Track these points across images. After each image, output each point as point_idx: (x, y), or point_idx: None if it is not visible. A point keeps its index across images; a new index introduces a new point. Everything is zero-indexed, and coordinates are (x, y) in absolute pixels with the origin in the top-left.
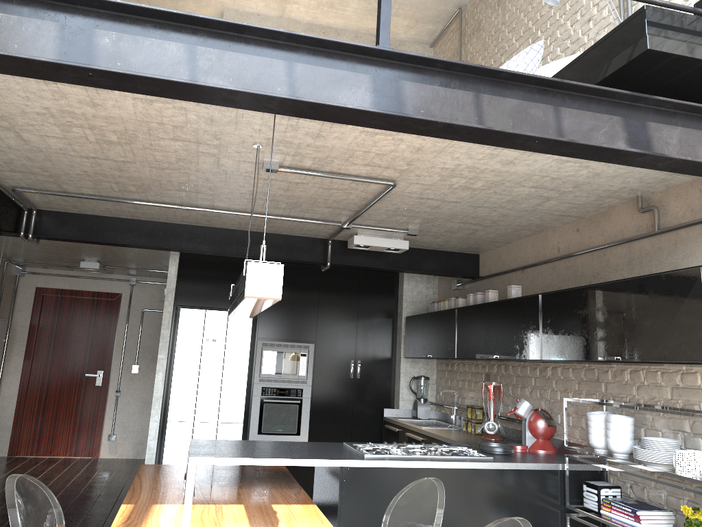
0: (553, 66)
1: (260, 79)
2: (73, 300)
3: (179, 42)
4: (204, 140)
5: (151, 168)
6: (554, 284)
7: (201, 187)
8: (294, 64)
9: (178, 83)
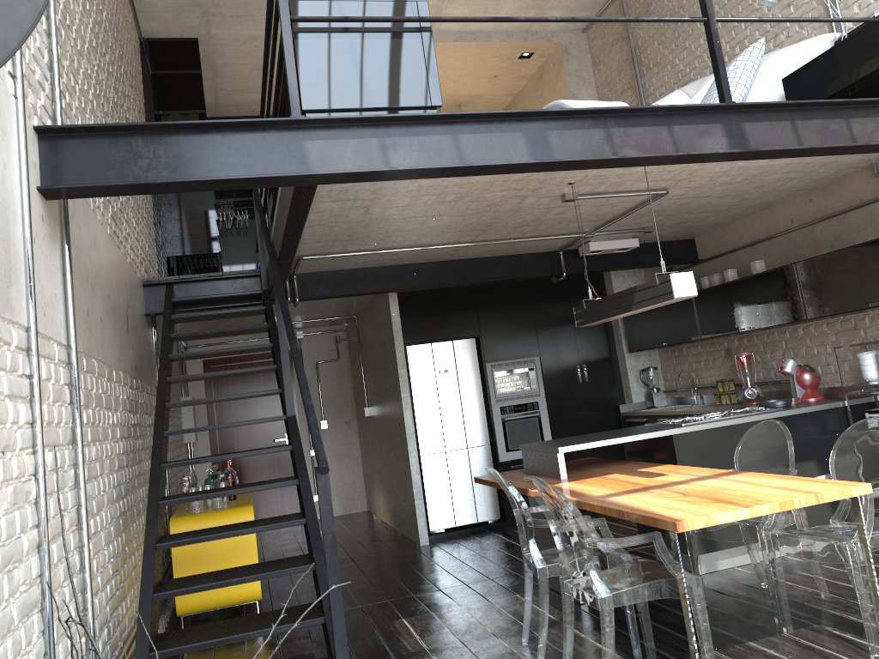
0: (776, 59)
1: (654, 143)
2: (242, 367)
3: (598, 128)
4: (529, 186)
5: (453, 217)
6: (792, 253)
7: (481, 225)
8: (672, 127)
9: (613, 159)
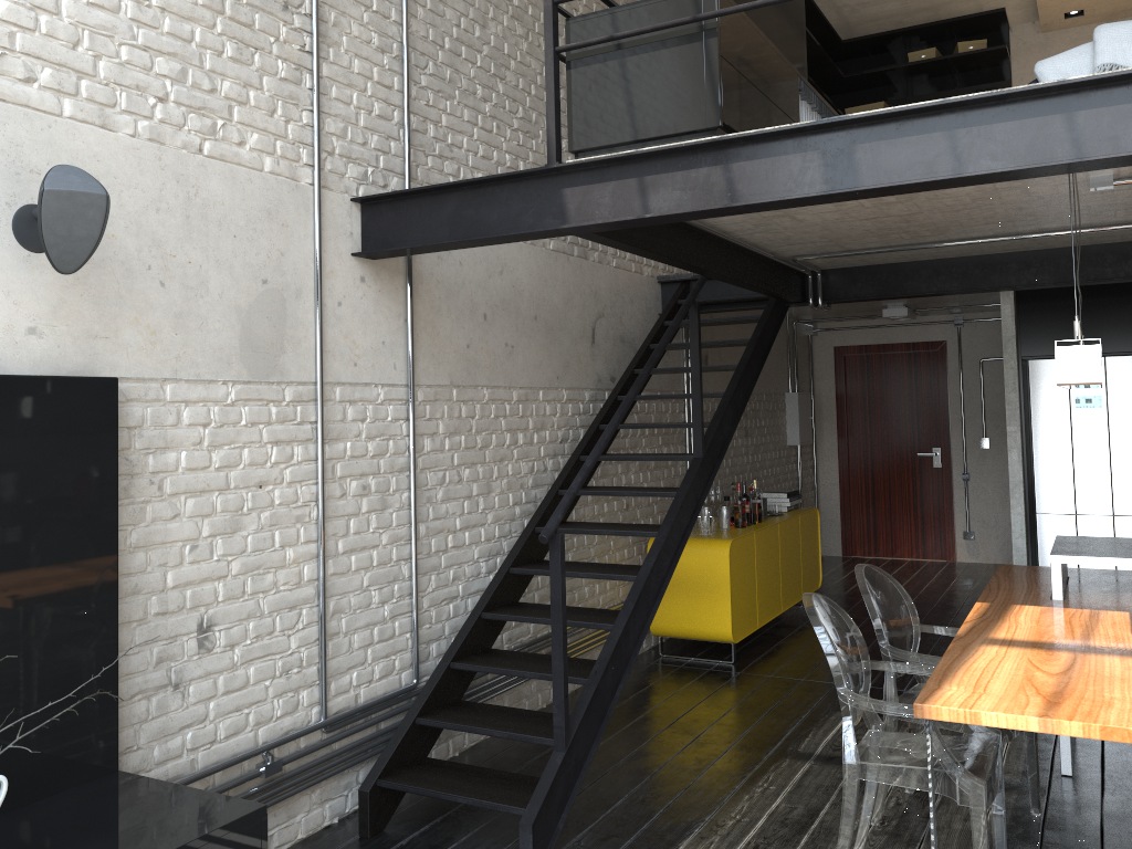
0: None
1: (1035, 145)
2: (882, 358)
3: (937, 131)
4: None
5: (942, 213)
6: None
7: (1015, 216)
8: (1074, 114)
9: (942, 180)
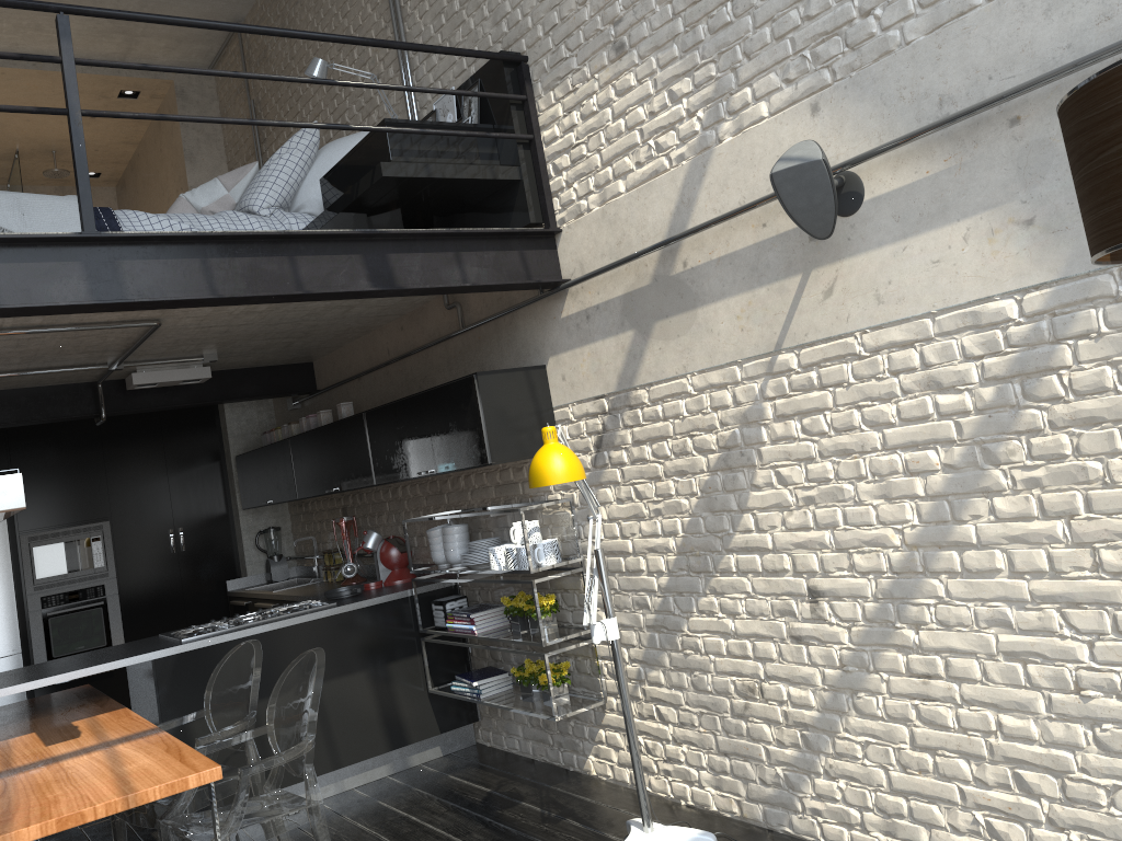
0: (334, 150)
1: None
2: None
3: None
4: None
5: None
6: (390, 392)
7: None
8: None
9: None
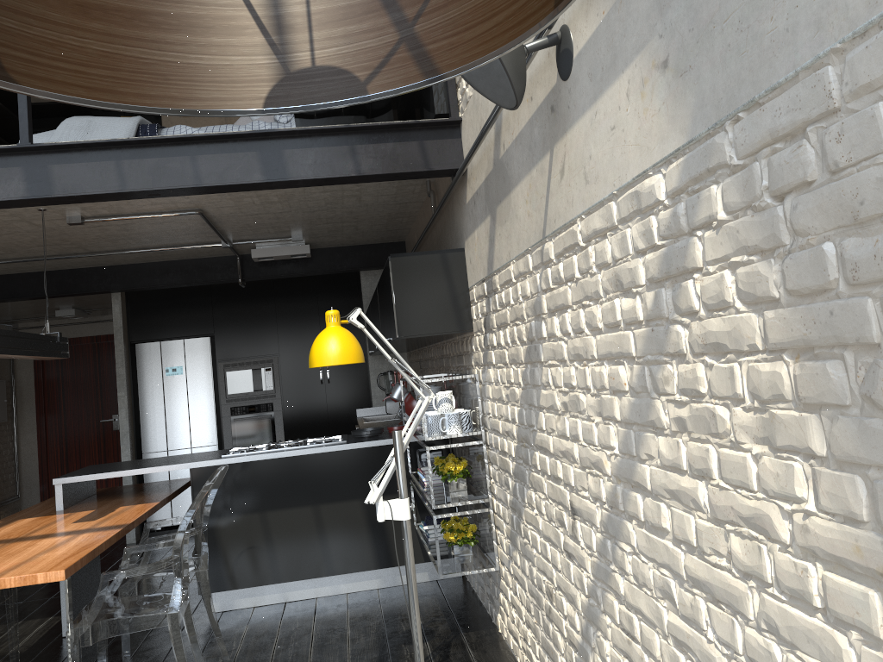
0: None
1: None
2: (73, 349)
3: None
4: None
5: None
6: None
7: (54, 241)
8: None
9: None
